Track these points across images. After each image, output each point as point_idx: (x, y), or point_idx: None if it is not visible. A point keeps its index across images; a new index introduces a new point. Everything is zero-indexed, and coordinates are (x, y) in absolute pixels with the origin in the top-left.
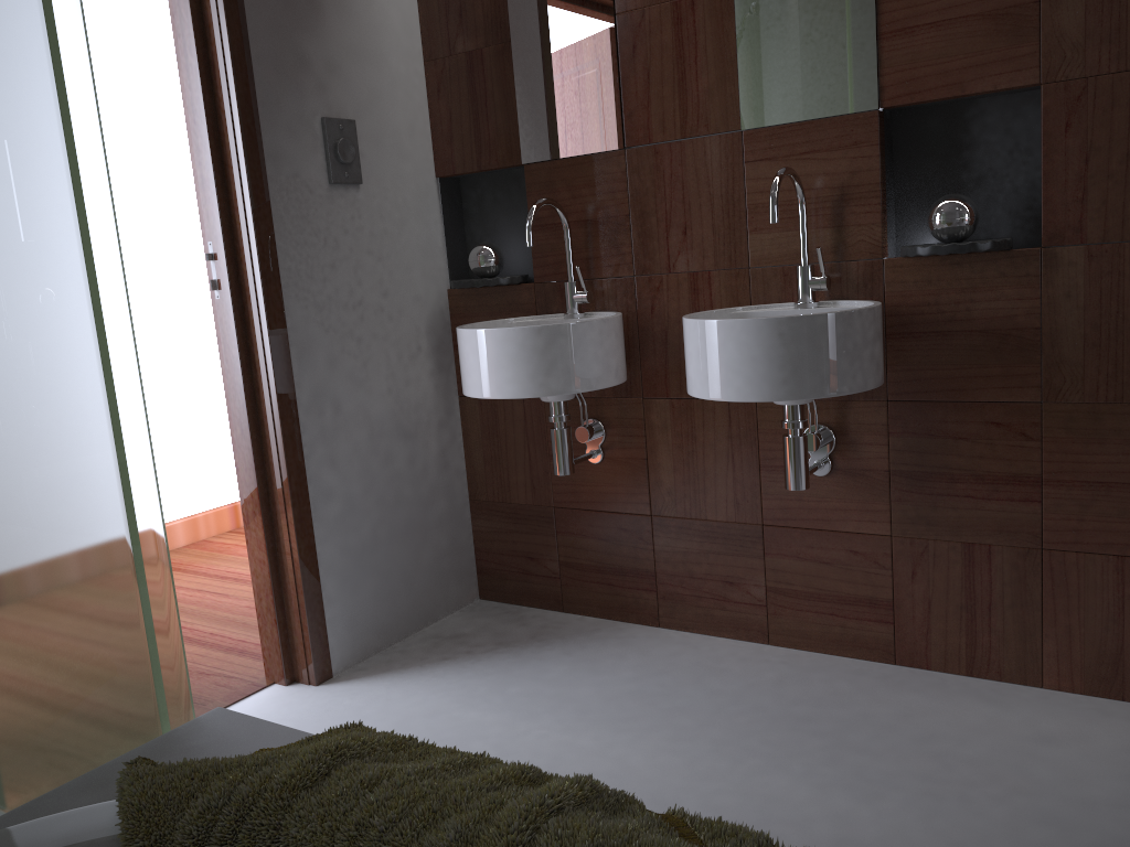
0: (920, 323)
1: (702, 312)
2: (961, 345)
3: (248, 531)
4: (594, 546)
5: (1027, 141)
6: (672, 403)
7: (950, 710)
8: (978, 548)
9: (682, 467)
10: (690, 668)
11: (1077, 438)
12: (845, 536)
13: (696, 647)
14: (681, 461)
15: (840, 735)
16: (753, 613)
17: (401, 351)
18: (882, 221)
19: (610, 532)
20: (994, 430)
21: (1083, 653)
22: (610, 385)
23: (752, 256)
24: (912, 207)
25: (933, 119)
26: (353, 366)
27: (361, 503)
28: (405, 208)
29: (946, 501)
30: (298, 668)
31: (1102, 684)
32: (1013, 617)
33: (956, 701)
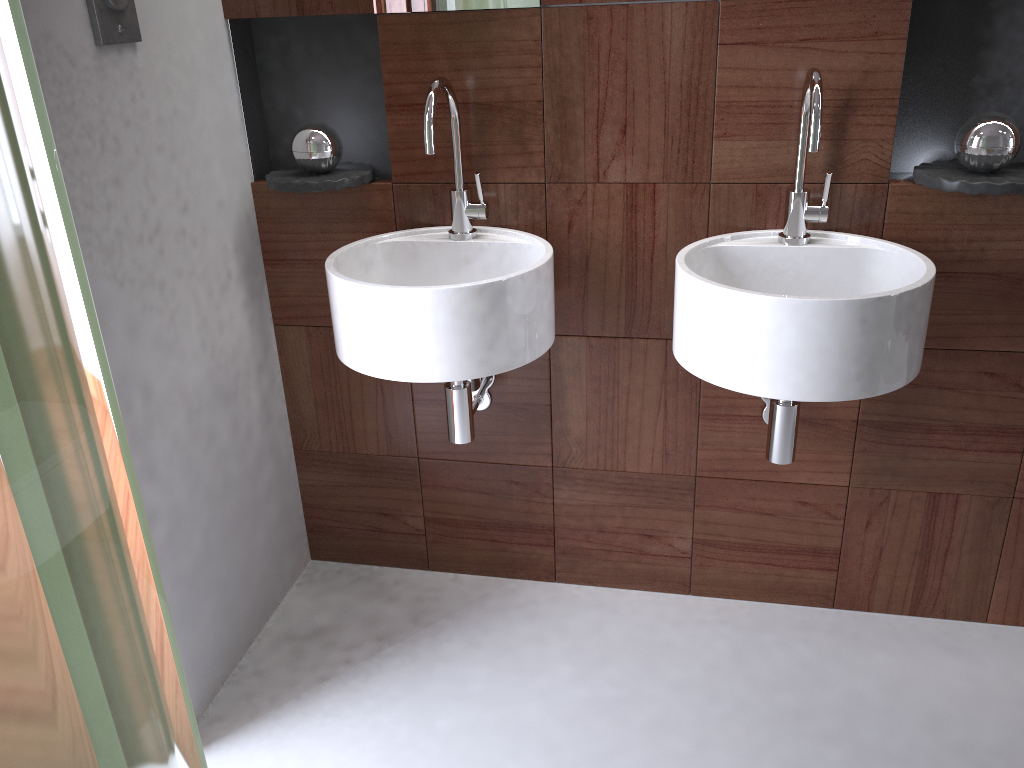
0: None
1: (685, 255)
2: (966, 289)
3: None
4: (473, 500)
5: None
6: (590, 341)
7: (928, 672)
8: (944, 498)
9: (598, 414)
10: (629, 648)
11: None
12: (795, 487)
13: (616, 611)
14: (597, 408)
15: (851, 734)
16: (674, 565)
17: (210, 285)
18: (894, 137)
19: (496, 485)
20: (986, 381)
21: None
22: (551, 344)
23: (716, 168)
24: (905, 114)
25: (949, 5)
26: (159, 326)
27: (188, 510)
28: (195, 73)
29: (918, 452)
30: None
31: None
32: (969, 561)
33: (924, 657)
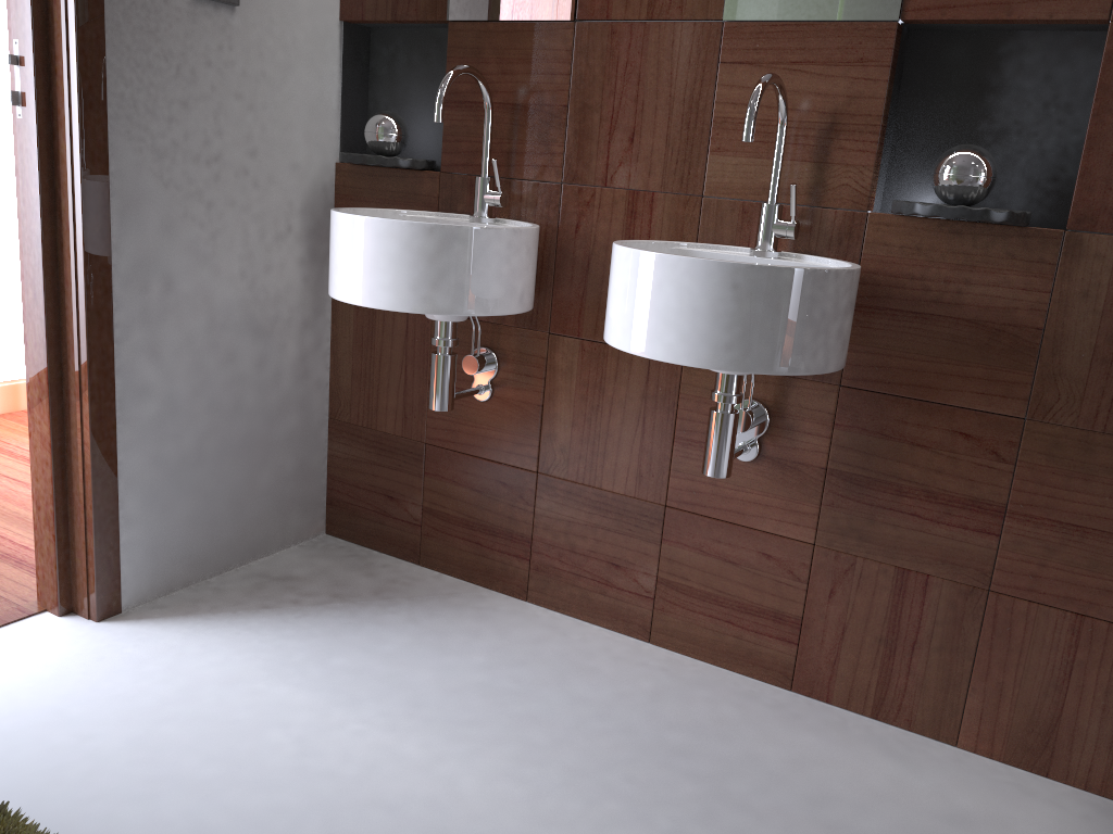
0: (898, 299)
1: (637, 241)
2: (942, 334)
3: (32, 422)
4: (465, 496)
5: (1070, 95)
6: (583, 345)
7: (850, 763)
8: (913, 577)
9: (582, 422)
10: (553, 662)
11: (1059, 469)
12: (760, 536)
13: (565, 635)
14: (582, 415)
15: (719, 780)
16: (637, 605)
17: (264, 228)
18: (875, 164)
19: (487, 483)
20: (961, 443)
21: (1011, 716)
22: (511, 312)
23: (708, 182)
24: (911, 155)
25: (958, 48)
26: (197, 237)
27: (186, 407)
28: (294, 51)
29: (887, 515)
30: (77, 598)
31: (1027, 755)
32: (939, 661)
33: (857, 752)
